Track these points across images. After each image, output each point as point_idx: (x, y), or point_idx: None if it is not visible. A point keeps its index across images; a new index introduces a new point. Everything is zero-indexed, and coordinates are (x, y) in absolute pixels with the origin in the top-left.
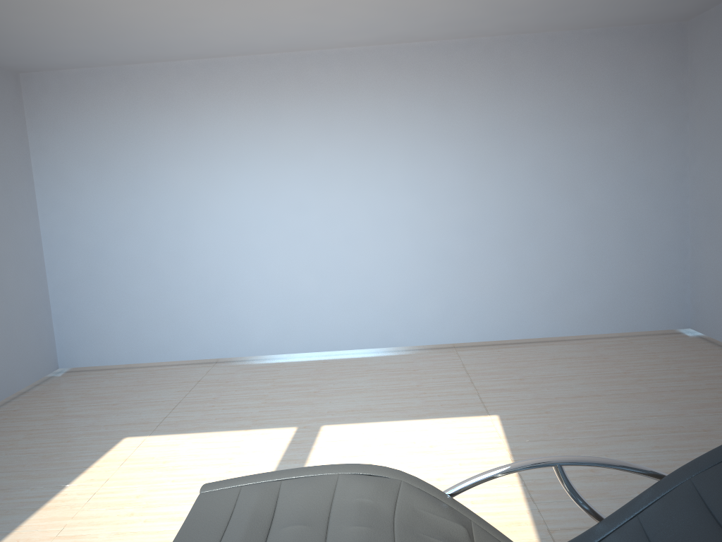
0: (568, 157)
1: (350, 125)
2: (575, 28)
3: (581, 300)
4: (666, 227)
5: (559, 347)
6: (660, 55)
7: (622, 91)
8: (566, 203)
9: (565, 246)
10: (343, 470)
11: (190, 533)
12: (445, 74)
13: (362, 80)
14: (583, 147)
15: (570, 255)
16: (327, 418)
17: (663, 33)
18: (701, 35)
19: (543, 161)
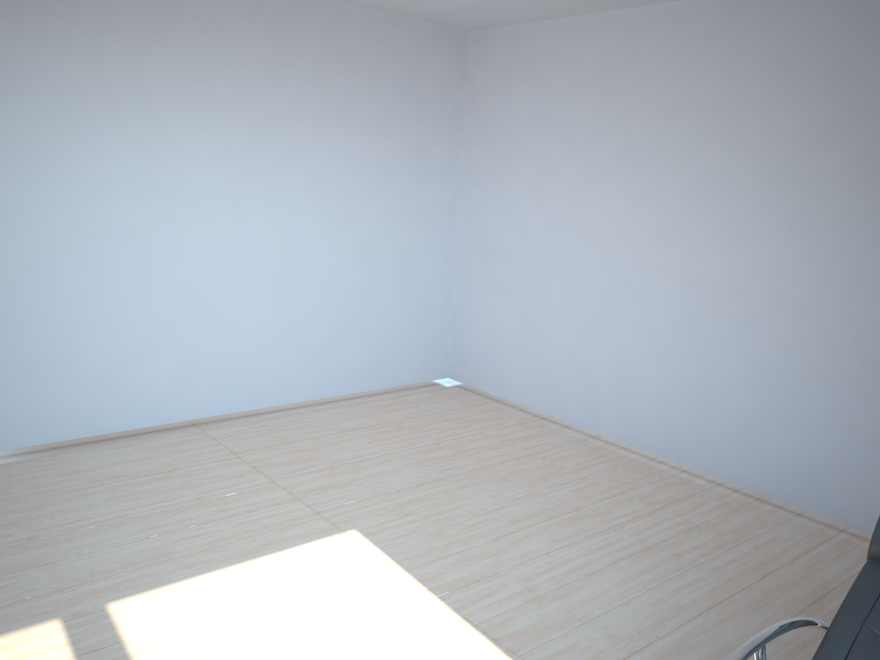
0: (347, 171)
1: (40, 73)
2: (367, 6)
3: (350, 351)
4: (436, 265)
5: (333, 413)
6: (444, 64)
7: (406, 98)
8: (341, 230)
9: (337, 284)
10: None
11: None
12: (201, 24)
13: (66, 0)
14: (363, 160)
15: (341, 296)
16: (102, 588)
17: (449, 39)
18: (489, 53)
19: (320, 173)
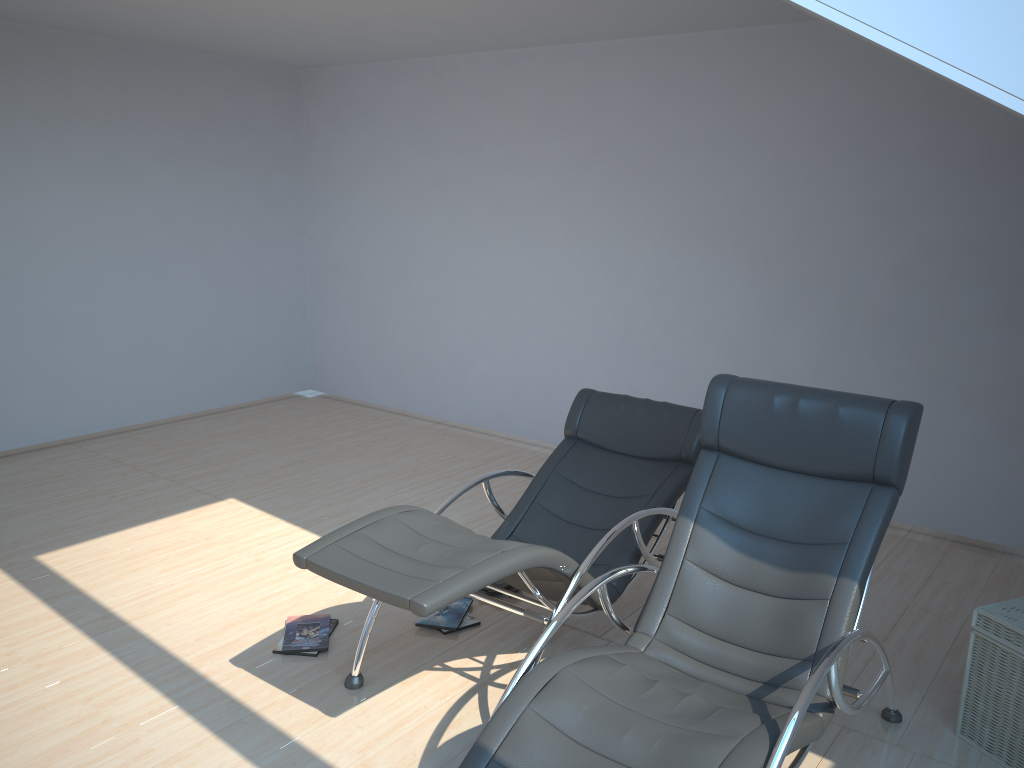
0: (196, 202)
1: None
2: (202, 51)
3: (213, 368)
4: (289, 285)
5: (202, 424)
6: (280, 100)
7: (247, 133)
8: (195, 256)
9: (195, 307)
10: (391, 512)
11: (361, 574)
12: (47, 75)
13: None
14: (211, 191)
15: (200, 317)
16: (27, 549)
17: (282, 77)
18: (321, 89)
19: (170, 205)
